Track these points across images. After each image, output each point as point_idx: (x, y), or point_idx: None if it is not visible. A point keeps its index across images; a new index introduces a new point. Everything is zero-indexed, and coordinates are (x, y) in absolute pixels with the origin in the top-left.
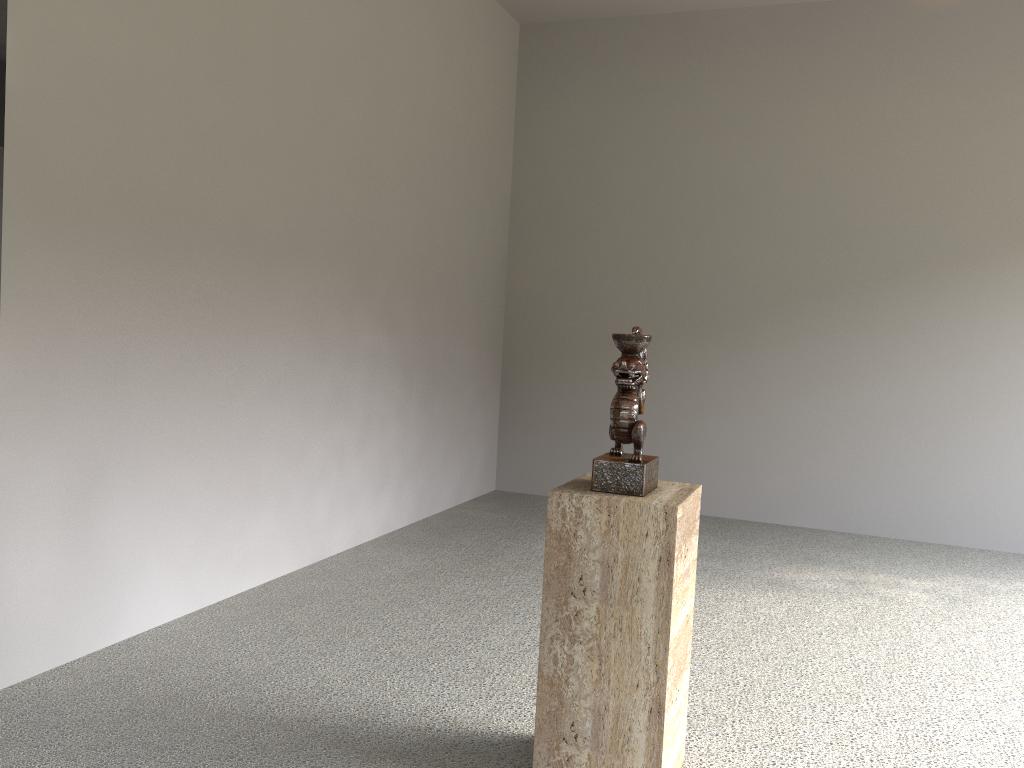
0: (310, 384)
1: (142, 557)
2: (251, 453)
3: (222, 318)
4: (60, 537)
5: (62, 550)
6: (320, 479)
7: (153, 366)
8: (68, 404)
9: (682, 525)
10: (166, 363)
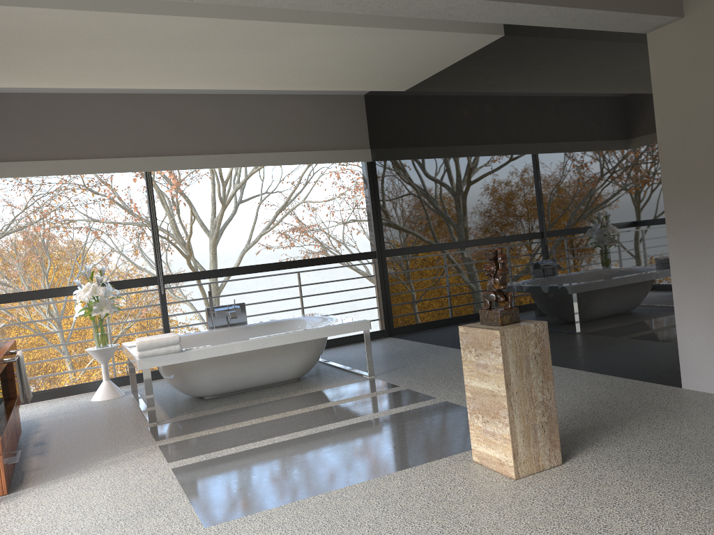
0: None
1: None
2: None
3: None
4: (706, 332)
5: (708, 339)
6: None
7: None
8: (702, 271)
9: (467, 337)
10: None
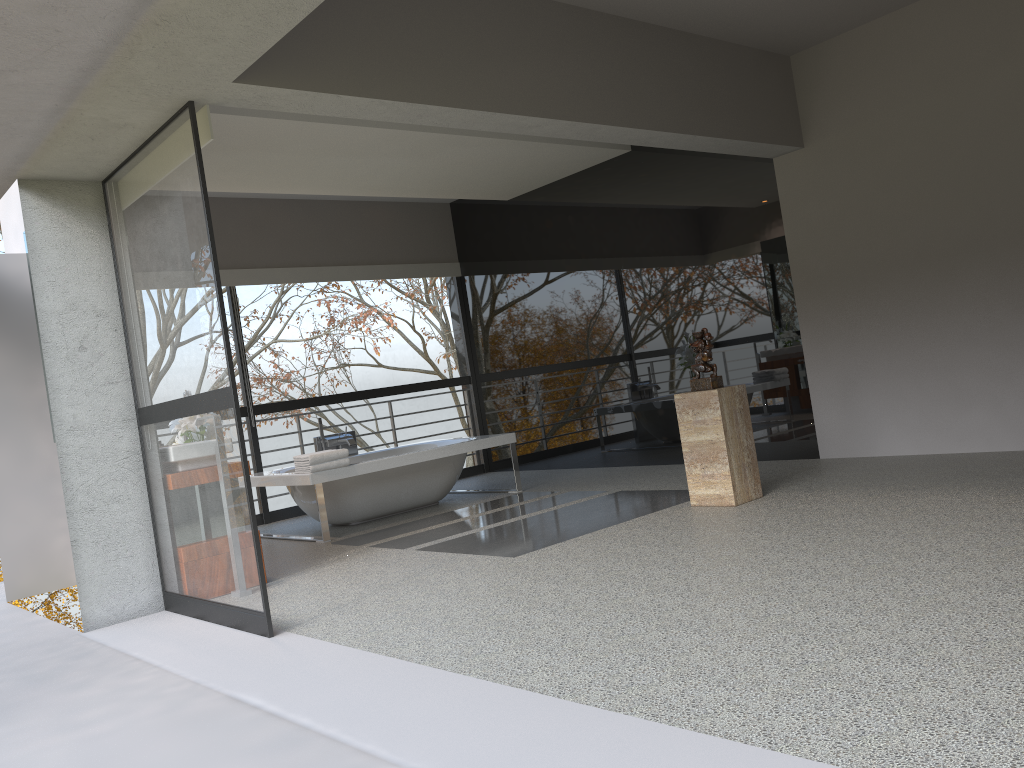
0: (1009, 329)
1: (882, 421)
2: (954, 374)
3: (913, 304)
4: (837, 406)
5: (839, 412)
6: None
7: (872, 334)
8: (831, 355)
9: (683, 402)
10: (879, 332)
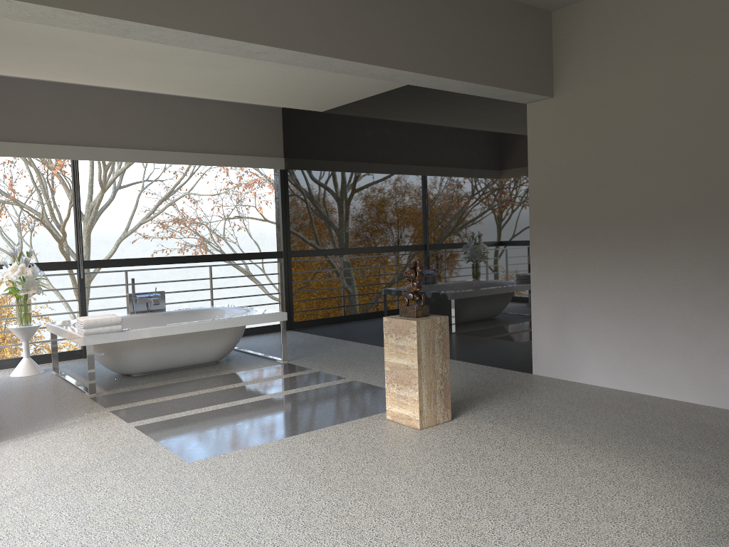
0: (708, 292)
1: (587, 353)
2: (654, 324)
3: (627, 254)
4: (552, 332)
5: (553, 337)
6: (725, 355)
7: (588, 275)
8: (553, 286)
9: (389, 325)
10: (595, 274)
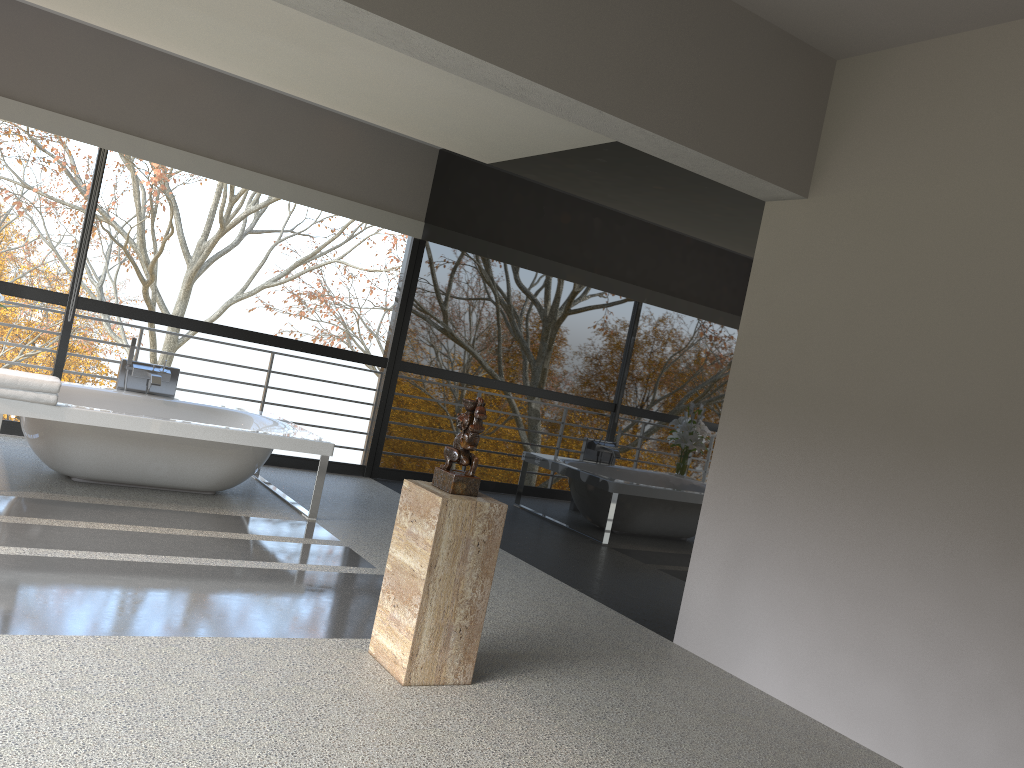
0: (980, 583)
1: (762, 632)
2: (877, 613)
3: (862, 482)
4: (717, 582)
5: (717, 590)
6: (984, 703)
7: (793, 502)
8: (736, 506)
9: (408, 495)
10: (804, 503)
